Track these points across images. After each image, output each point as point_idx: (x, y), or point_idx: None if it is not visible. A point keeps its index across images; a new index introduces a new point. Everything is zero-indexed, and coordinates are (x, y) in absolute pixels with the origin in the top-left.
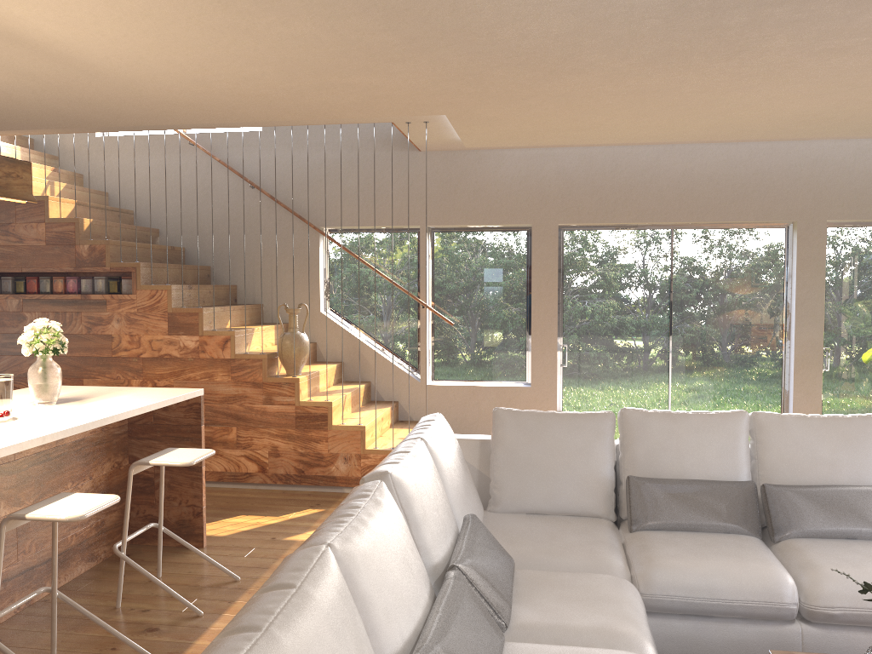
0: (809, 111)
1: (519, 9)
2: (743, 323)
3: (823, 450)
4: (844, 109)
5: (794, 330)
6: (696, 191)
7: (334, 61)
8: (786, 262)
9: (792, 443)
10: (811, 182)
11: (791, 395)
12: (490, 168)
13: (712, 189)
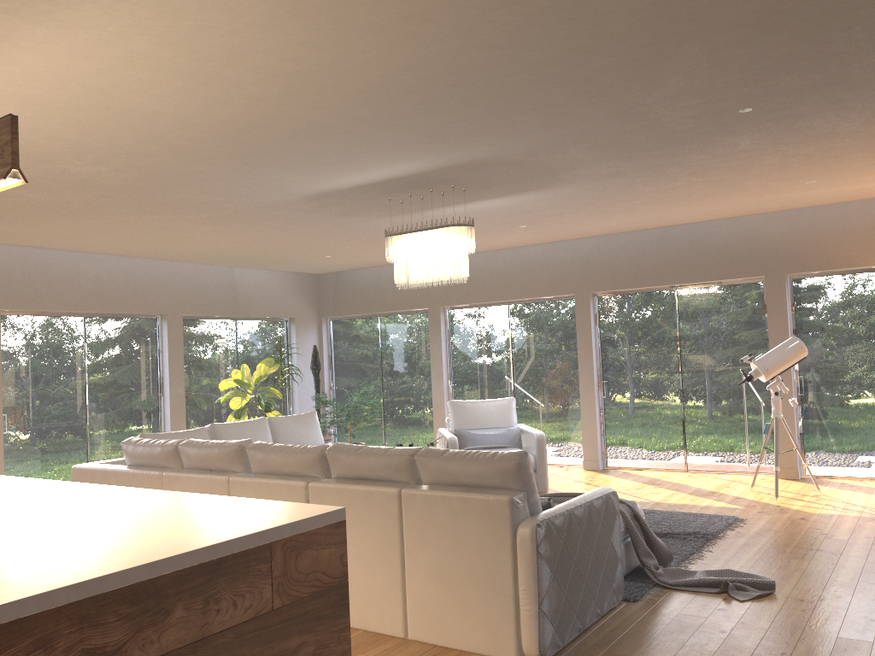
0: (216, 249)
1: (213, 190)
2: (134, 386)
3: (301, 431)
4: (233, 250)
5: (169, 388)
6: (105, 289)
7: (41, 182)
8: (158, 342)
9: (289, 430)
10: (173, 288)
11: None
12: None
13: (115, 288)
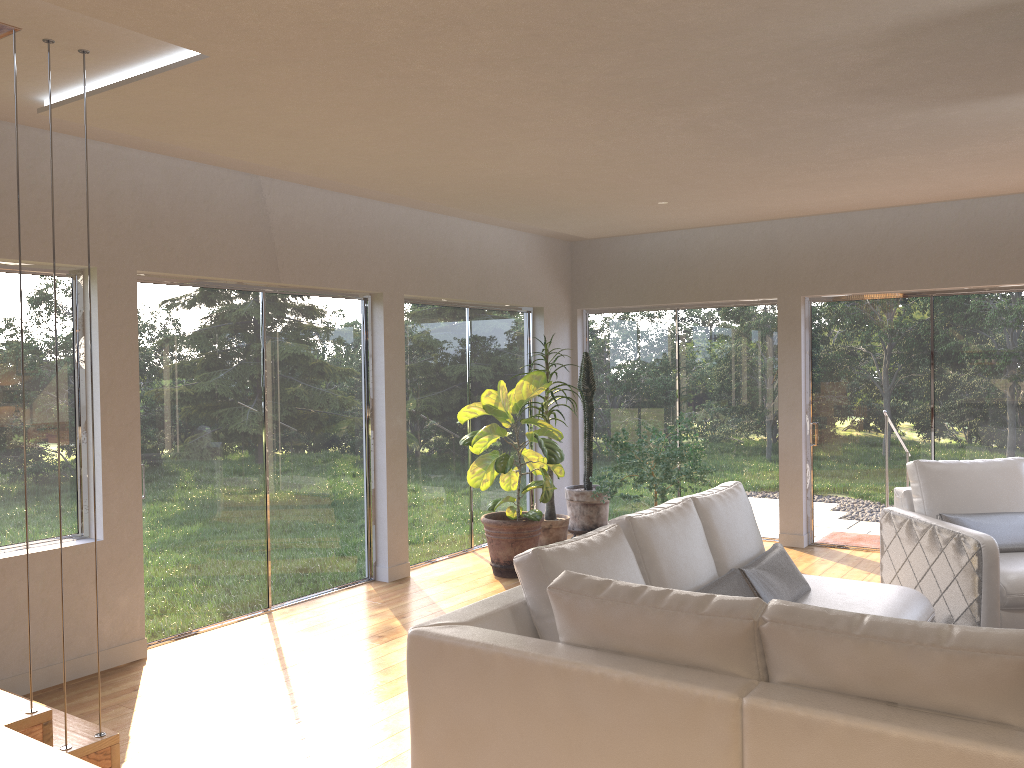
0: (510, 176)
1: None
2: (333, 413)
3: (739, 524)
4: (534, 181)
5: (386, 418)
6: (297, 244)
7: None
8: (366, 340)
9: (725, 522)
10: (392, 250)
11: (382, 493)
12: (23, 158)
13: (312, 245)
